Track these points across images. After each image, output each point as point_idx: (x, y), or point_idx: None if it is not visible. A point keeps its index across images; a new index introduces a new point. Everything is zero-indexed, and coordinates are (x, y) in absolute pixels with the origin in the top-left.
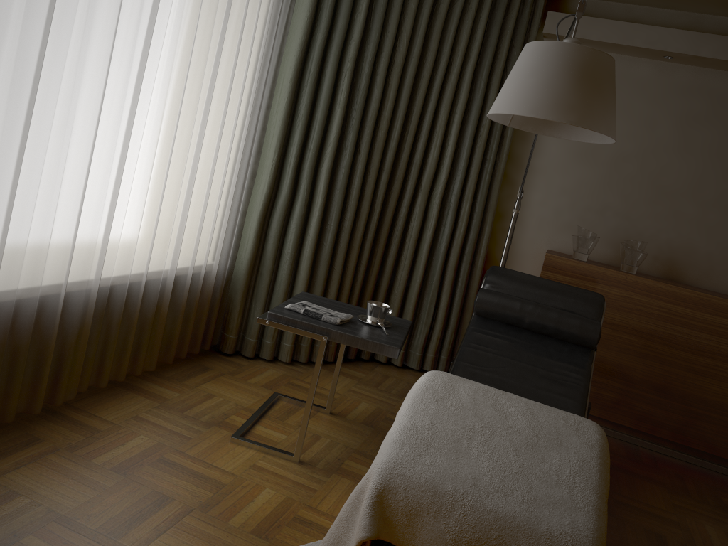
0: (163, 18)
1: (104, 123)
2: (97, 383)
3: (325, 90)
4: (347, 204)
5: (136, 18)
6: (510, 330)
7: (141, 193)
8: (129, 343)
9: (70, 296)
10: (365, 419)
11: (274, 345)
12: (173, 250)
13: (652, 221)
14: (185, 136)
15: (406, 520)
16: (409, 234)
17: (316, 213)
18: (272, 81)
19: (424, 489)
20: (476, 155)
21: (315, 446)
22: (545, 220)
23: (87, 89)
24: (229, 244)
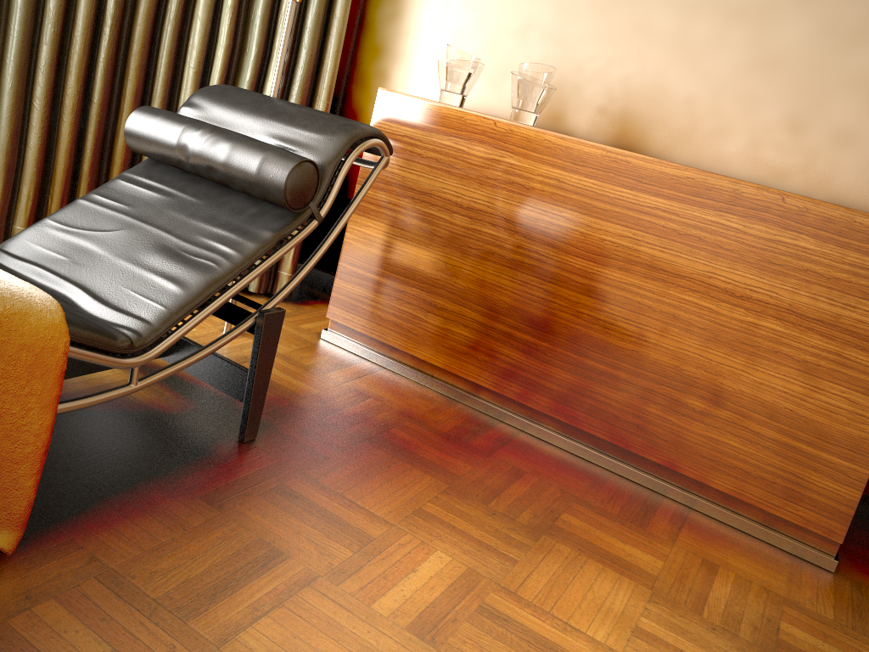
0: None
1: None
2: None
3: None
4: None
5: None
6: (182, 179)
7: None
8: None
9: None
10: None
11: None
12: None
13: (600, 45)
14: None
15: None
16: (188, 64)
17: None
18: None
19: None
20: None
21: None
22: (439, 54)
23: None
24: None
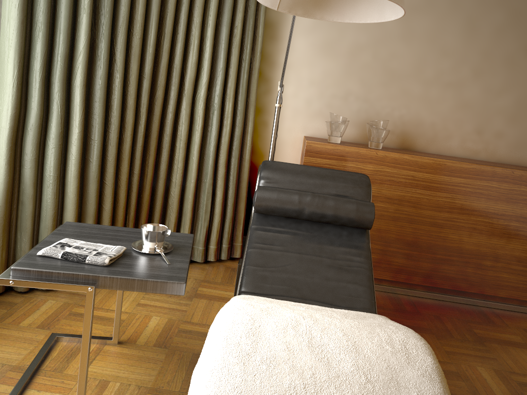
0: None
1: None
2: None
3: None
4: (110, 116)
5: None
6: (290, 223)
7: None
8: None
9: None
10: (158, 338)
11: None
12: None
13: (387, 101)
14: None
15: None
16: (179, 138)
17: (75, 130)
18: None
19: None
20: (233, 55)
21: None
22: (299, 110)
23: None
24: None
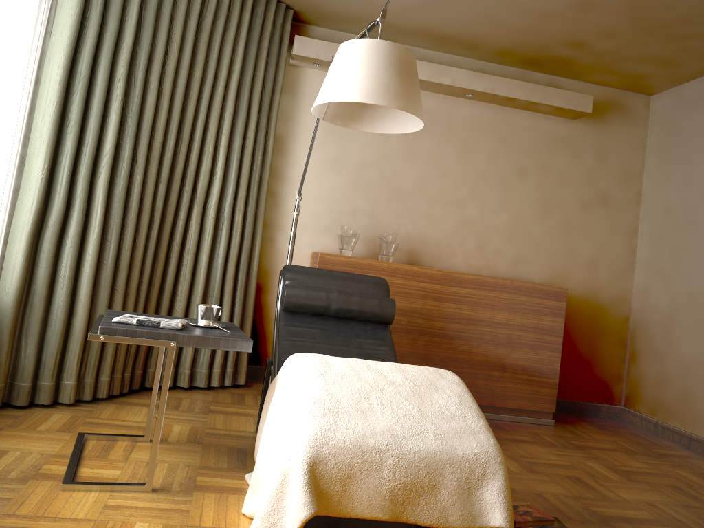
0: None
1: None
2: None
3: (99, 95)
4: (126, 218)
5: None
6: (317, 320)
7: None
8: None
9: None
10: (188, 438)
11: (54, 386)
12: None
13: (393, 218)
14: None
15: (341, 487)
16: (188, 248)
17: (95, 229)
18: (35, 82)
19: (352, 451)
20: (245, 166)
21: (157, 473)
22: (306, 226)
23: None
24: None
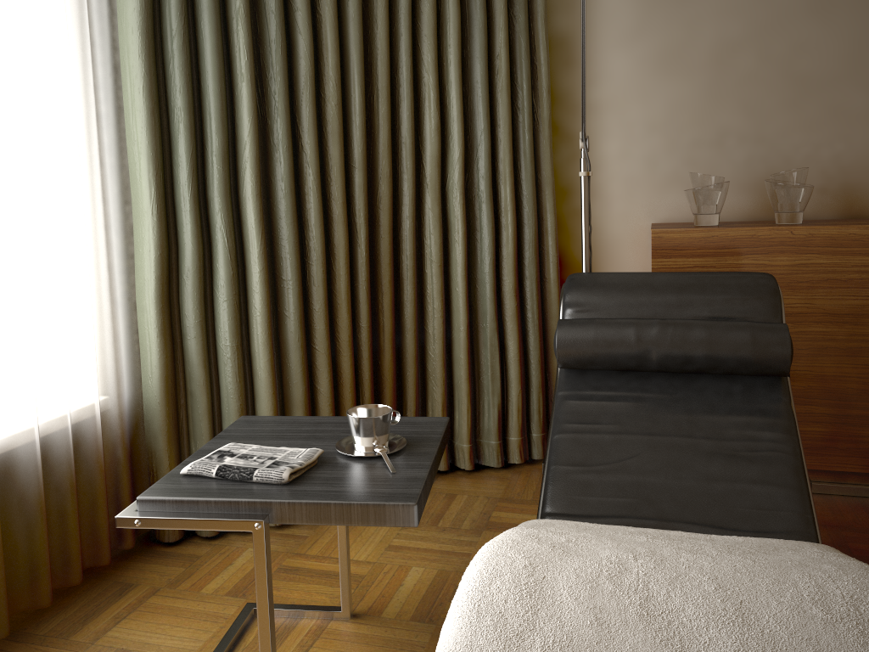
0: None
1: None
2: None
3: (209, 56)
4: (307, 238)
5: None
6: (629, 379)
7: None
8: None
9: None
10: (419, 606)
11: None
12: None
13: (802, 134)
14: None
15: None
16: (428, 260)
17: (255, 268)
18: (113, 64)
19: None
20: (500, 105)
21: None
22: (635, 180)
23: None
24: (115, 362)
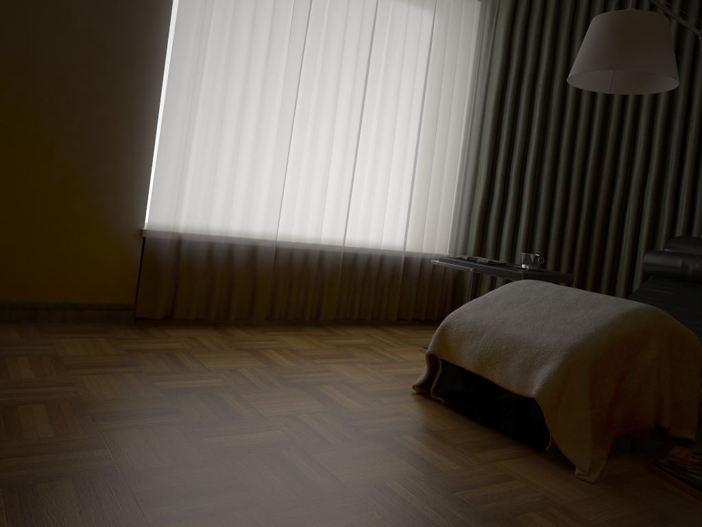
0: (373, 79)
1: (339, 145)
2: (351, 317)
3: (521, 114)
4: (553, 203)
5: (352, 81)
6: (680, 285)
7: (369, 190)
8: (371, 293)
9: (325, 251)
10: None
11: None
12: (401, 234)
13: None
14: (401, 155)
15: (456, 344)
16: (625, 229)
17: (523, 211)
18: (481, 116)
19: (469, 324)
20: (688, 149)
21: None
22: None
23: (325, 125)
24: (456, 238)
